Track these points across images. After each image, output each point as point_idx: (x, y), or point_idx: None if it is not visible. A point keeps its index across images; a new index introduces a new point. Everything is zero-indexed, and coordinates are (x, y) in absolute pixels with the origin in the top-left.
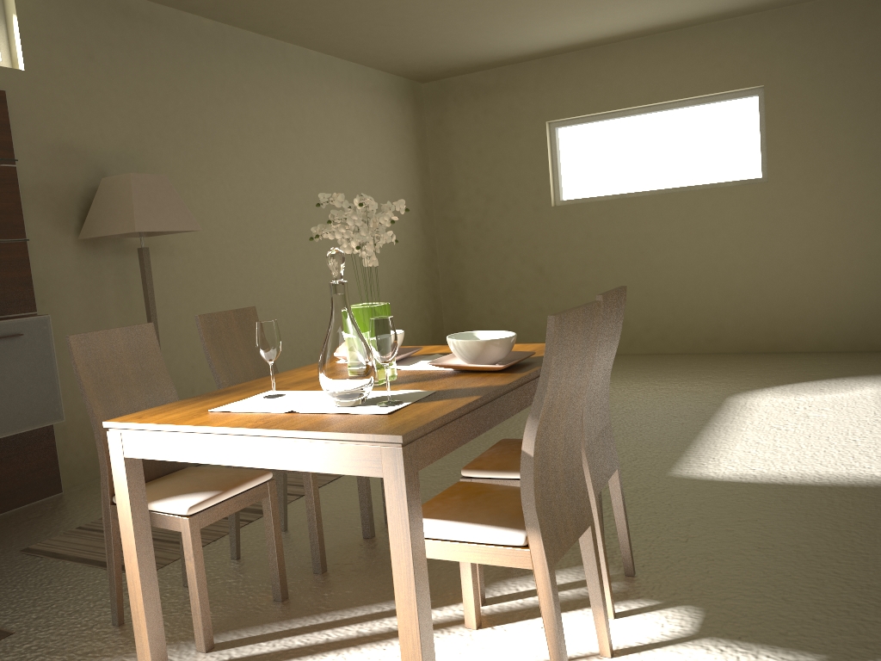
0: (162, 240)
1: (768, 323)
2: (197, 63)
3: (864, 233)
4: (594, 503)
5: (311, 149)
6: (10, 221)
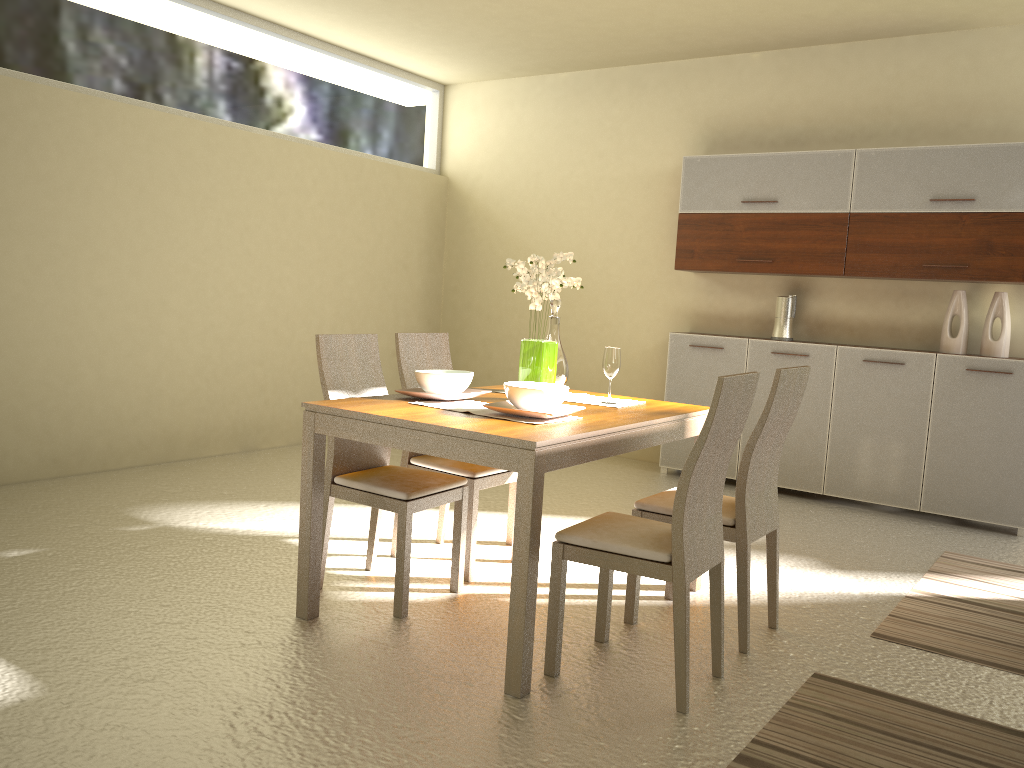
0: None
1: None
2: None
3: None
4: None
5: None
6: None
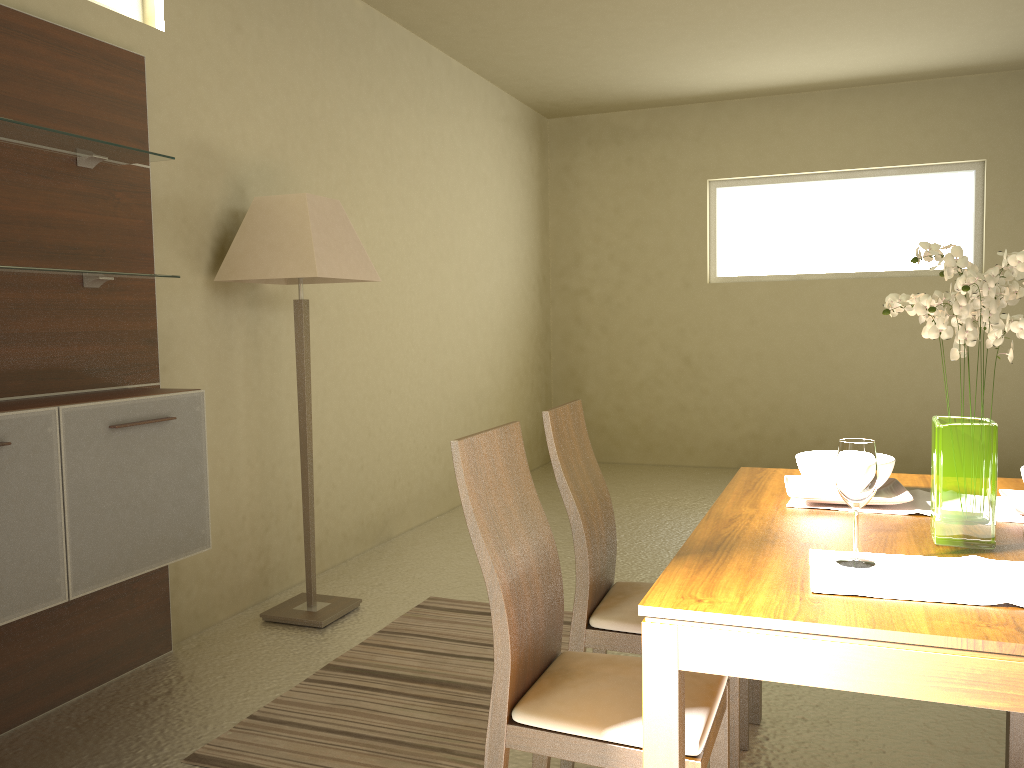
0: (297, 290)
1: None
2: (346, 56)
3: None
4: None
5: (447, 186)
6: (137, 247)
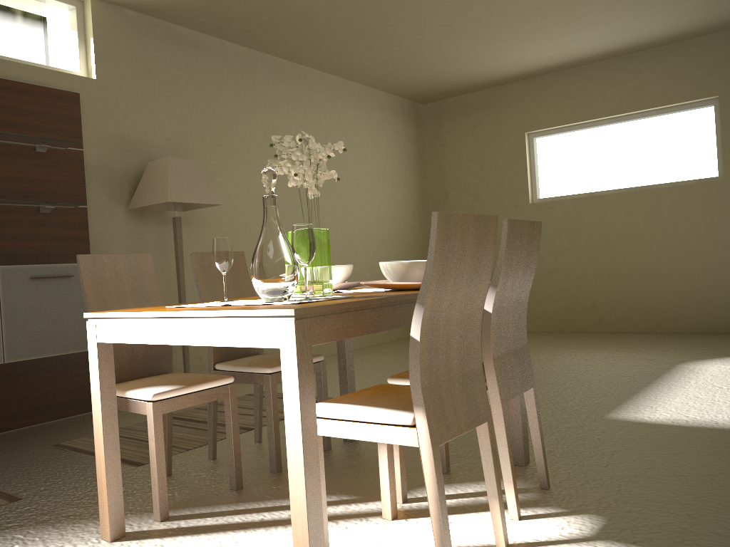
0: (196, 215)
1: (726, 306)
2: (233, 80)
3: None
4: (501, 410)
5: None
6: (75, 192)
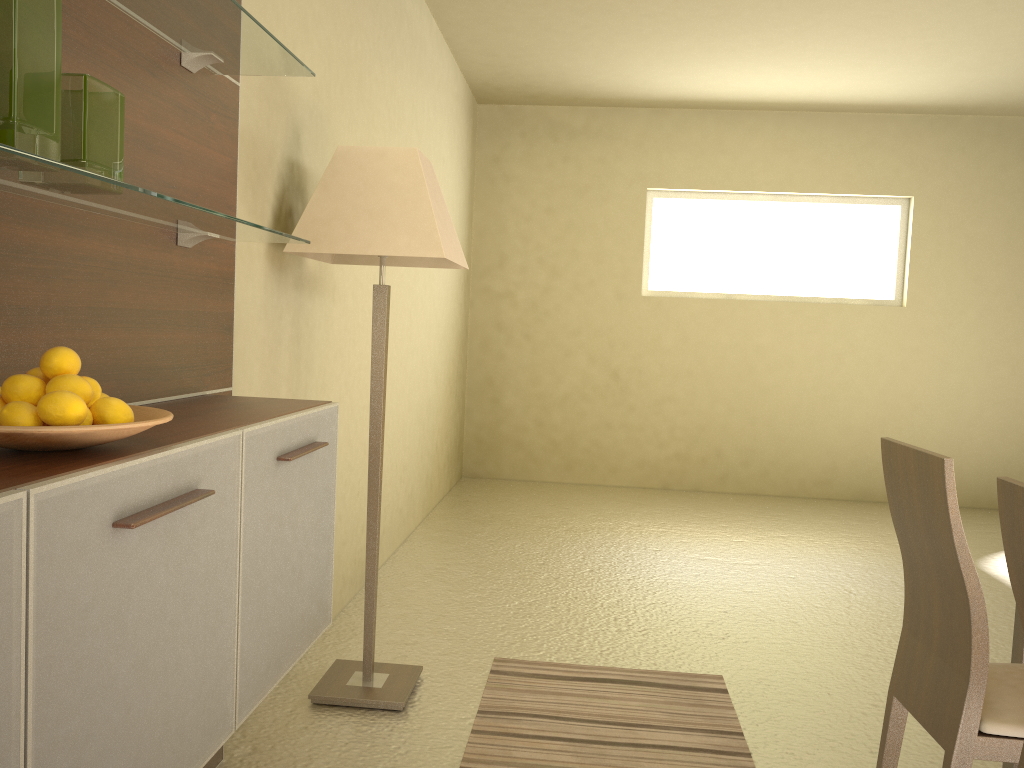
0: (329, 272)
1: None
2: None
3: (999, 378)
4: None
5: None
6: (224, 195)
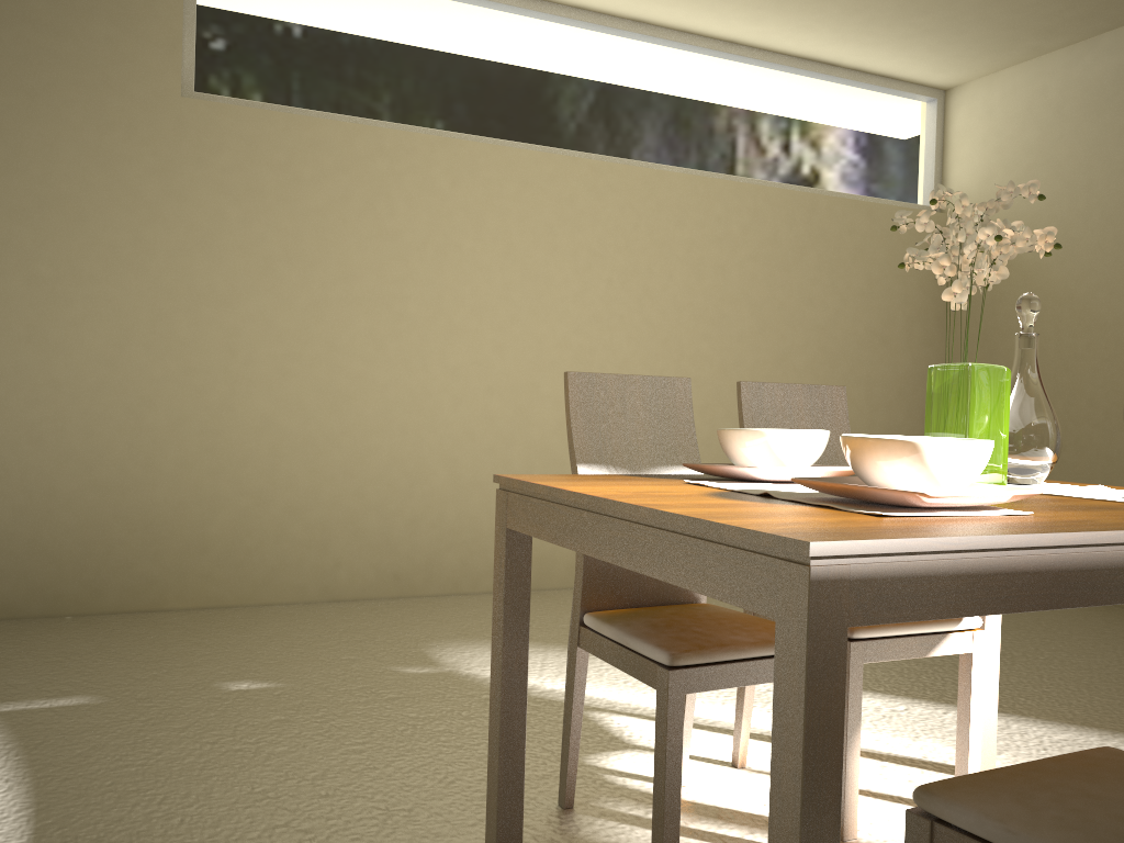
0: None
1: None
2: None
3: None
4: None
5: None
6: None
